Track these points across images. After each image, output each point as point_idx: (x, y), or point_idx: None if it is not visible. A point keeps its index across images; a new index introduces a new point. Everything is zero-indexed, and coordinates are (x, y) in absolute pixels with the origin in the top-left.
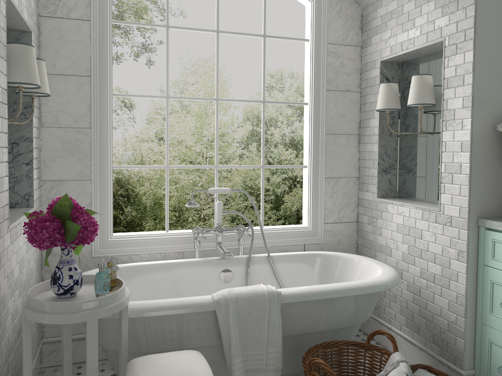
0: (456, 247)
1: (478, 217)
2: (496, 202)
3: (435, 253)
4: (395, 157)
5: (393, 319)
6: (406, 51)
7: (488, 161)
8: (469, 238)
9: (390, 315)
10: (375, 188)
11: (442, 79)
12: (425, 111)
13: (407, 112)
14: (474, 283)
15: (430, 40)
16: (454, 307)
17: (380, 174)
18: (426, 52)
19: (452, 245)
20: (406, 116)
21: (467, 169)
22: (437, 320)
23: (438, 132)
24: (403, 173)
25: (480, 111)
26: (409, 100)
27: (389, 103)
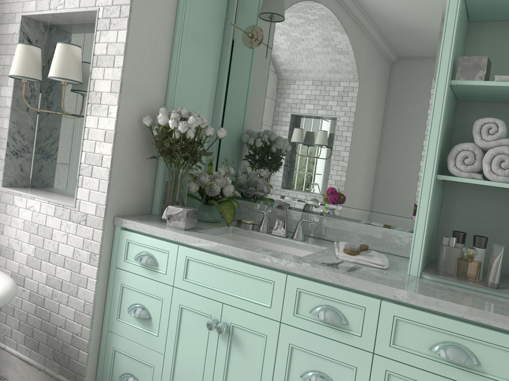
0: (89, 249)
1: (115, 215)
2: (135, 200)
3: (65, 256)
4: (32, 138)
5: (9, 337)
6: (55, 11)
7: (131, 155)
8: (104, 239)
9: (6, 332)
10: (0, 175)
11: (92, 55)
12: (71, 89)
13: (51, 87)
14: (104, 288)
15: (83, 6)
16: (81, 317)
17: (9, 157)
18: (79, 20)
19: (85, 246)
20: (49, 91)
21: (109, 162)
22: (60, 333)
23: (84, 116)
24: (39, 158)
25: (128, 99)
26: (51, 71)
27: (28, 70)
